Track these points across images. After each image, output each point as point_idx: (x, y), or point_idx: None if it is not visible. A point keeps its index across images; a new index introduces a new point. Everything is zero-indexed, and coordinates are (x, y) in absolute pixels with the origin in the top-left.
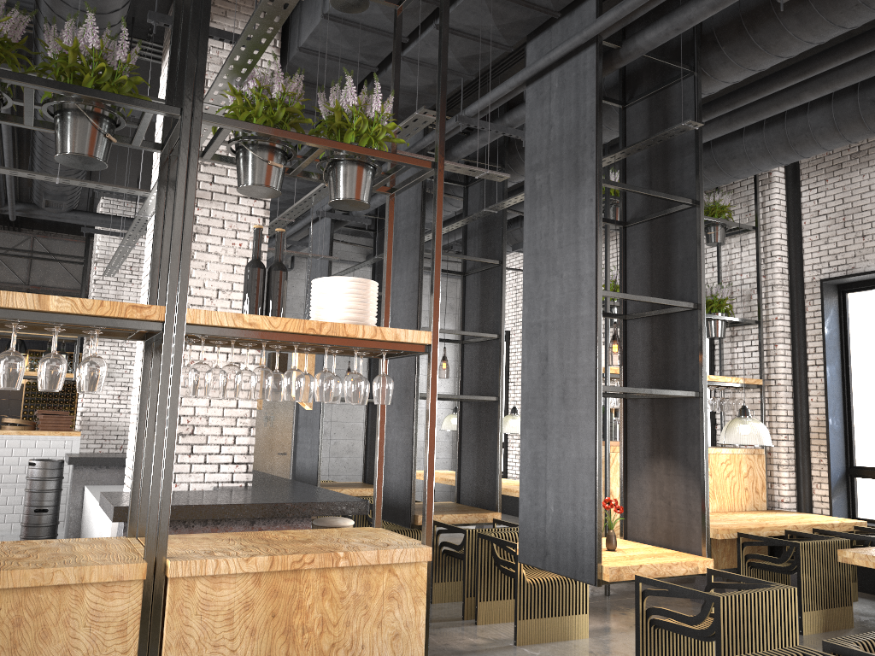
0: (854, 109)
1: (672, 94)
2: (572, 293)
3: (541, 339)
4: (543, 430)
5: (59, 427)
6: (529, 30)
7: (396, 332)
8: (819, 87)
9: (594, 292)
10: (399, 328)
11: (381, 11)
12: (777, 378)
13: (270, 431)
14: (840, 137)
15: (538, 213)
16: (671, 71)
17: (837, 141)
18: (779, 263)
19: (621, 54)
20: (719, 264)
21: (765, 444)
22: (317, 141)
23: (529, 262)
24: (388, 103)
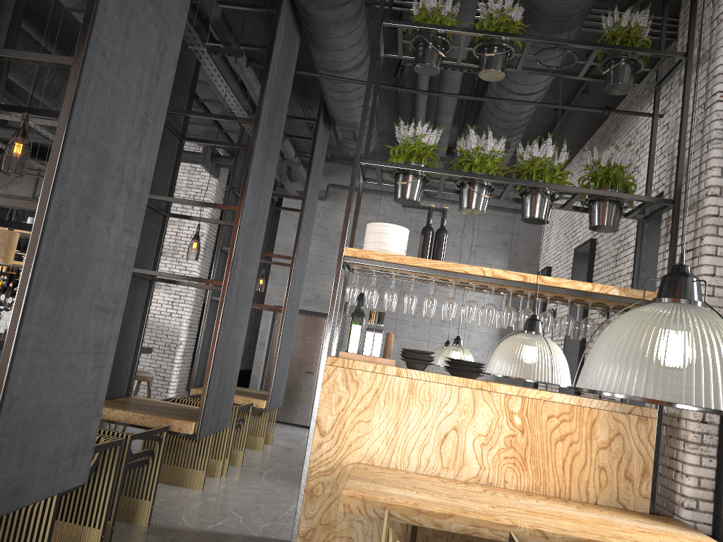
0: None
1: None
2: None
3: None
4: None
5: None
6: None
7: None
8: None
9: None
10: None
11: None
12: None
13: (299, 350)
14: None
15: None
16: None
17: None
18: (721, 104)
19: None
20: (654, 126)
21: (533, 379)
22: None
23: None
24: None
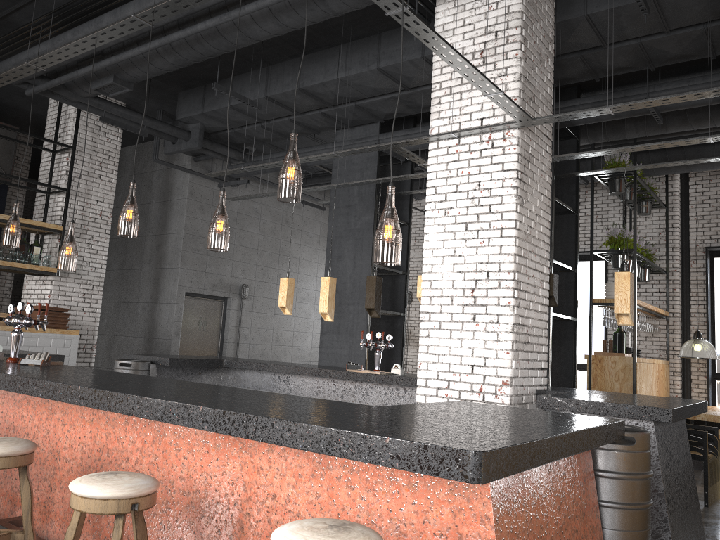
0: None
1: None
2: None
3: None
4: None
5: (56, 325)
6: None
7: None
8: None
9: None
10: None
11: (701, 8)
12: (674, 312)
13: (203, 335)
14: None
15: None
16: None
17: None
18: (678, 232)
19: None
20: (631, 228)
21: (717, 358)
22: None
23: None
24: None
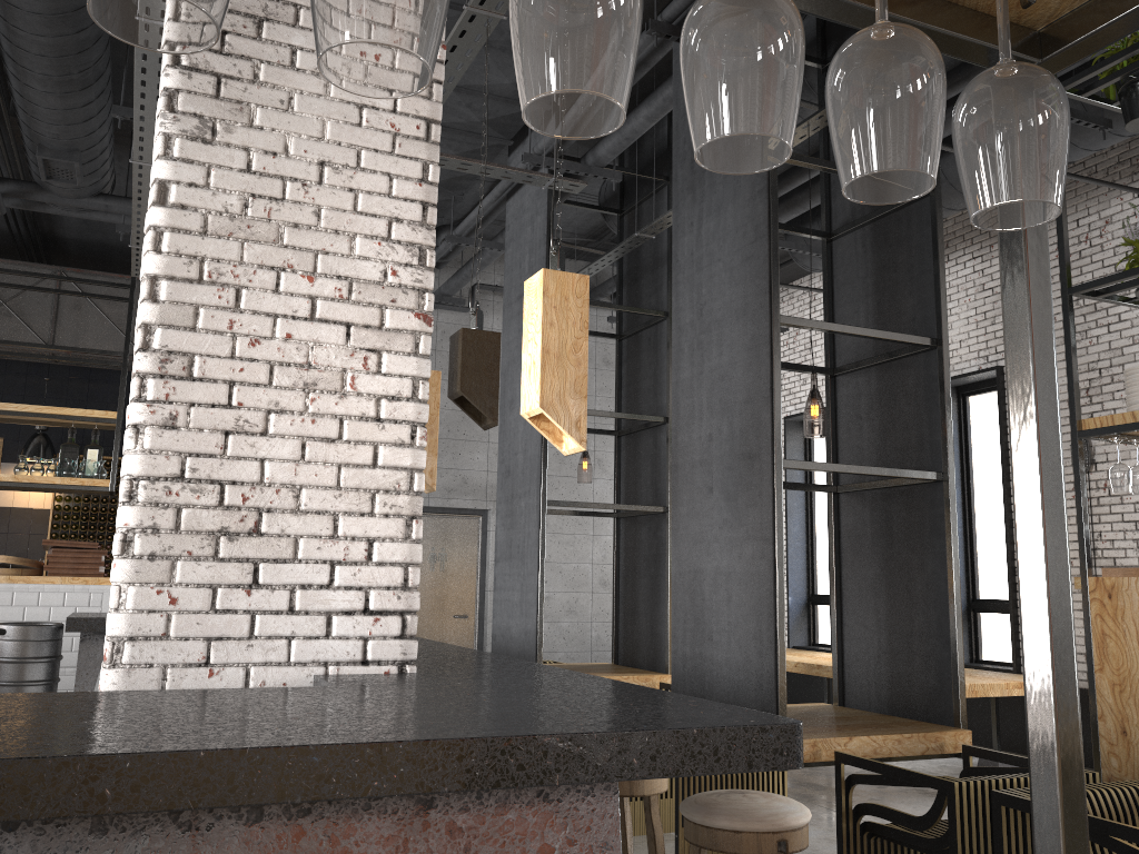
0: None
1: None
2: None
3: None
4: None
5: (81, 570)
6: None
7: None
8: None
9: None
10: (720, 328)
11: None
12: None
13: (440, 579)
14: None
15: None
16: None
17: None
18: None
19: None
20: None
21: None
22: None
23: None
24: None
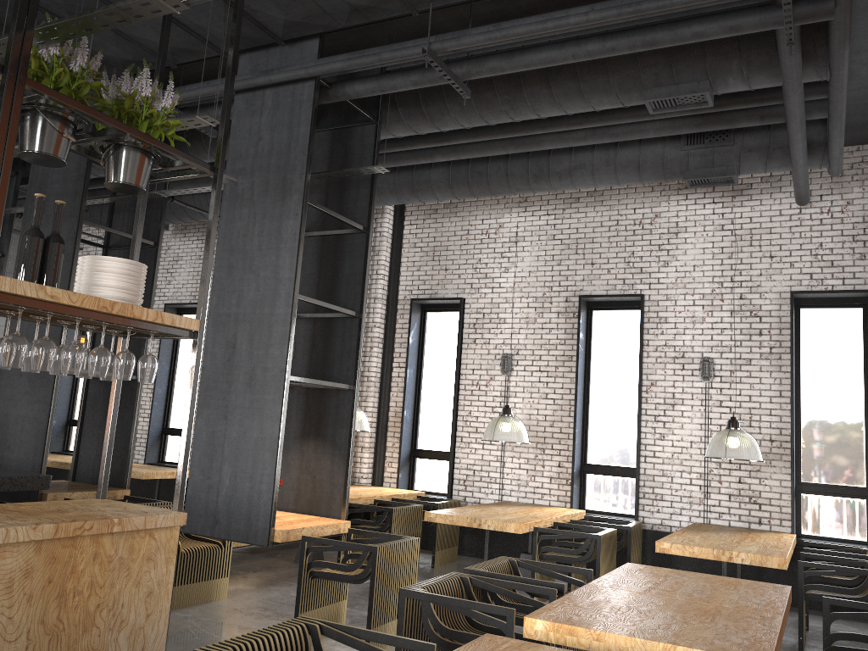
0: (466, 175)
1: (354, 134)
2: (269, 292)
3: (230, 329)
4: (223, 411)
5: None
6: (250, 45)
7: (173, 318)
8: (449, 154)
9: (292, 295)
10: None
11: None
12: (369, 375)
13: None
14: (451, 193)
15: (238, 214)
16: (355, 114)
17: (449, 196)
18: (382, 280)
19: (330, 94)
20: None
21: (365, 430)
22: (123, 127)
23: (223, 257)
24: (175, 101)
